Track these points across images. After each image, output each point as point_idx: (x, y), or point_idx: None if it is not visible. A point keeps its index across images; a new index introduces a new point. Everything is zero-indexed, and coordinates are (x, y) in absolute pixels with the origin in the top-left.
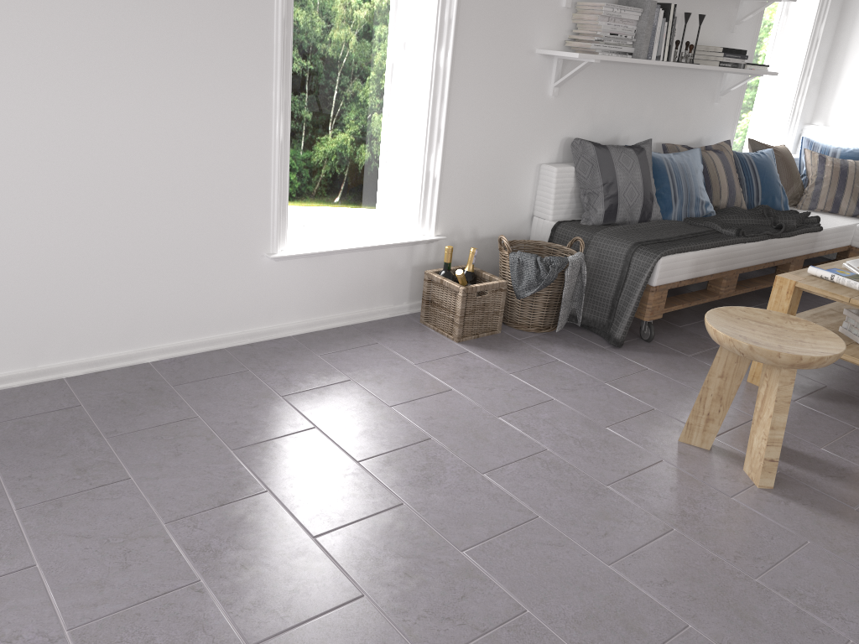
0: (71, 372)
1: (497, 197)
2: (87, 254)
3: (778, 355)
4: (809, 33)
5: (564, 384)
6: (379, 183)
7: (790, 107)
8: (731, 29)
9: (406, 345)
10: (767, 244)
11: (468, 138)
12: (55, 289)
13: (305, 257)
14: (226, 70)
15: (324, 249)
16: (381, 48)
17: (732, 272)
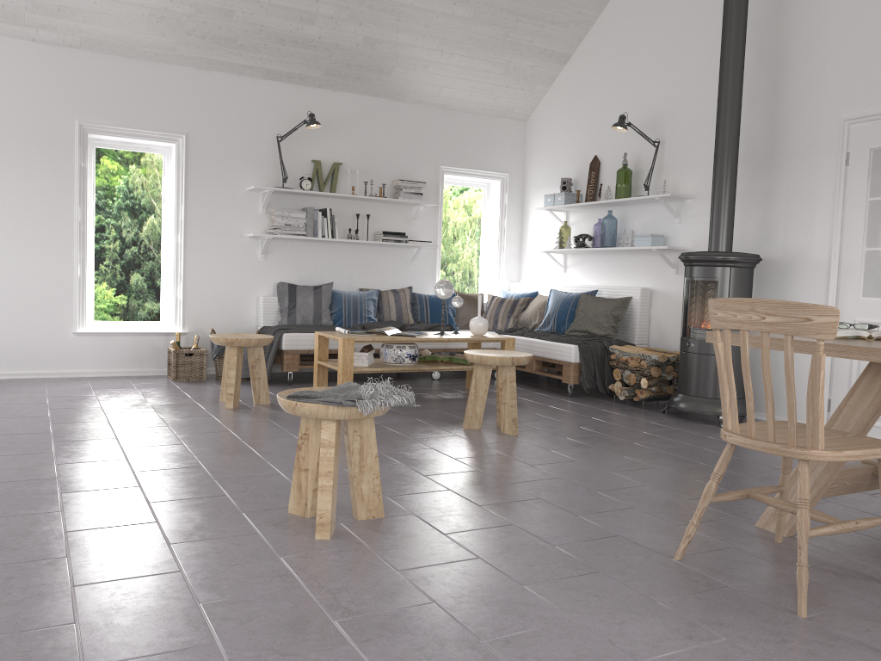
0: None
1: (228, 313)
2: None
3: (219, 339)
4: (498, 225)
5: (200, 390)
6: (160, 306)
7: (496, 271)
8: (410, 223)
9: (142, 380)
10: None
11: (201, 280)
12: None
13: (95, 335)
14: (48, 244)
15: (105, 331)
16: (157, 237)
17: None
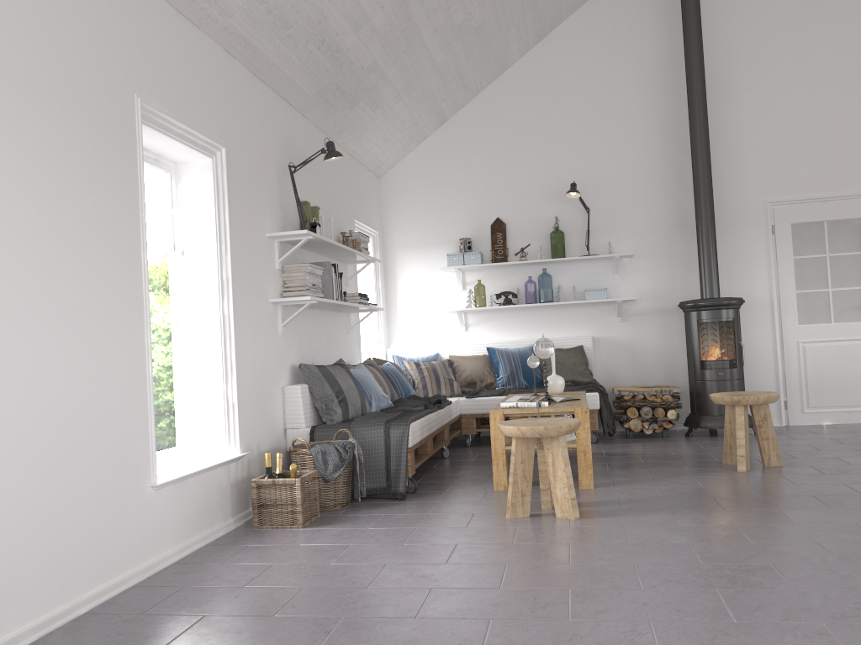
0: (26, 640)
1: (266, 416)
2: (37, 502)
3: (561, 427)
4: (373, 286)
5: (408, 521)
6: (178, 420)
7: (377, 337)
8: (347, 284)
9: (272, 540)
10: (438, 413)
11: (246, 369)
12: (14, 544)
13: (172, 484)
14: (119, 320)
15: (185, 473)
16: (168, 306)
17: (430, 435)
